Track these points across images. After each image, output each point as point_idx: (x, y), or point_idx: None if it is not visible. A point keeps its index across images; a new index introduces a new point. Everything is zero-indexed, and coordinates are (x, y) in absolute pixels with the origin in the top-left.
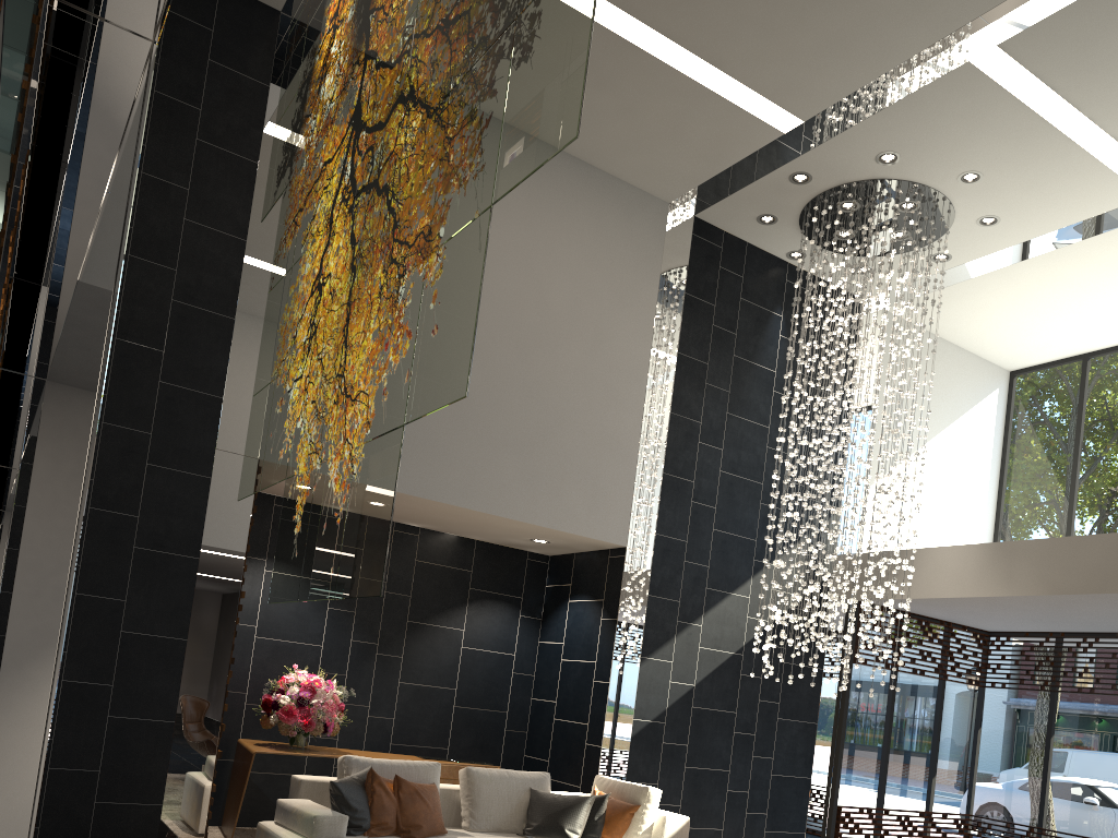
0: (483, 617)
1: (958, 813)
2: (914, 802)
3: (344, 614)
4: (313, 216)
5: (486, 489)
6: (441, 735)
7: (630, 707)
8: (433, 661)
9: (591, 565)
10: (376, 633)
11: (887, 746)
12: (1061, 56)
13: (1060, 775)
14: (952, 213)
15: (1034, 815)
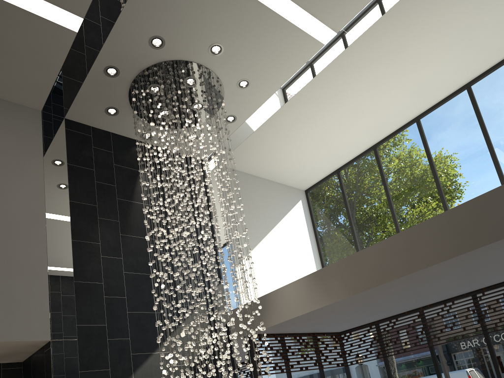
0: None
1: None
2: None
3: None
4: None
5: None
6: None
7: None
8: None
9: (38, 361)
10: None
11: None
12: None
13: None
14: (220, 81)
15: None
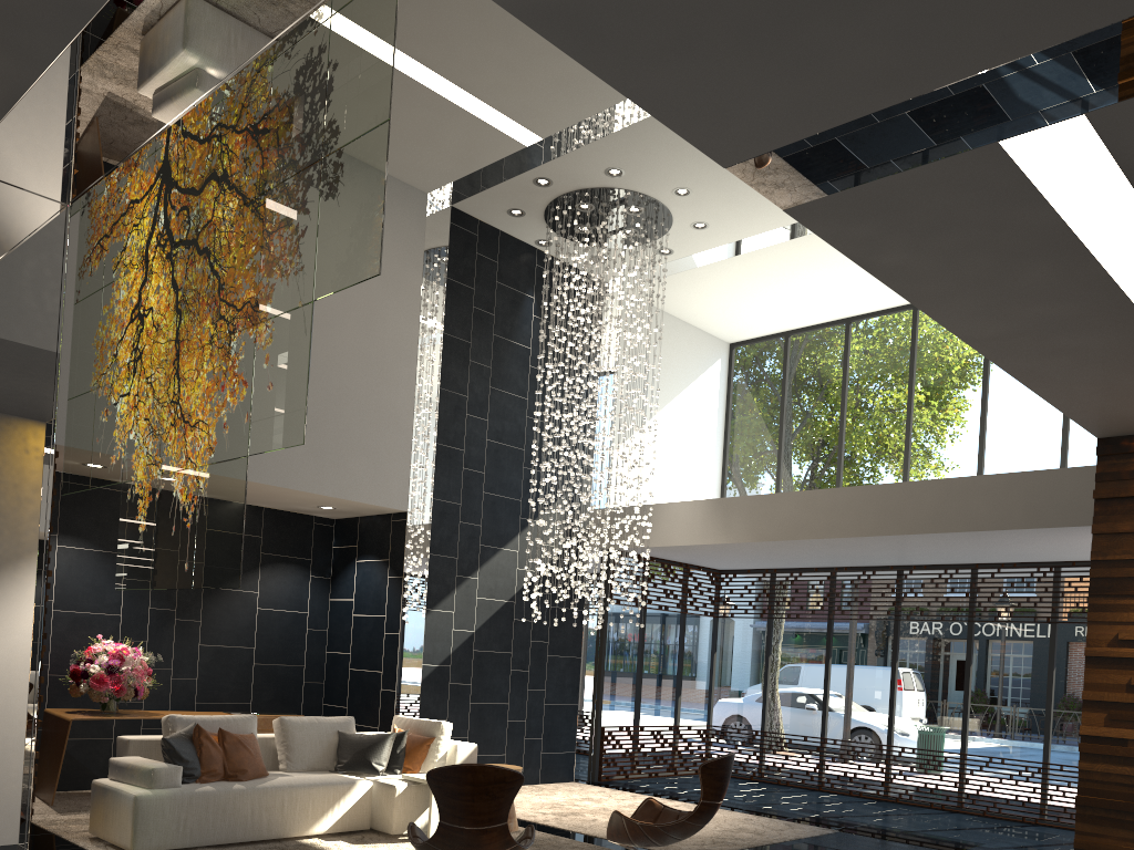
0: (275, 579)
1: (700, 725)
2: (664, 718)
3: None
4: (124, 248)
5: (276, 464)
6: (244, 692)
7: (419, 654)
8: (231, 623)
9: (375, 528)
10: (173, 600)
11: (640, 673)
12: None
13: (777, 686)
14: (671, 218)
15: (758, 721)
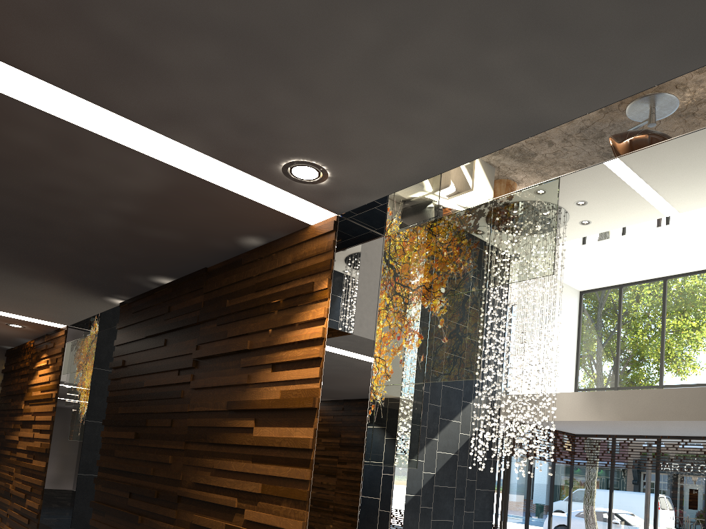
0: None
1: None
2: None
3: None
4: None
5: None
6: None
7: (404, 488)
8: None
9: None
10: None
11: (528, 501)
12: (637, 155)
13: (618, 513)
14: (568, 218)
15: None
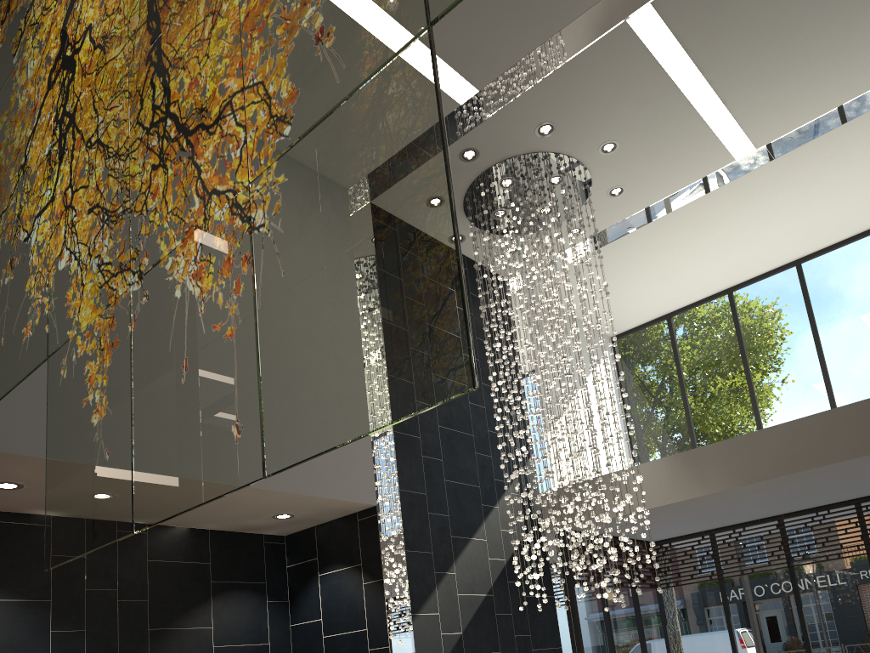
0: (230, 609)
1: None
2: None
3: (72, 635)
4: (31, 3)
5: None
6: None
7: None
8: None
9: (338, 533)
10: (114, 650)
11: None
12: (698, 15)
13: (747, 647)
14: (590, 185)
15: None
